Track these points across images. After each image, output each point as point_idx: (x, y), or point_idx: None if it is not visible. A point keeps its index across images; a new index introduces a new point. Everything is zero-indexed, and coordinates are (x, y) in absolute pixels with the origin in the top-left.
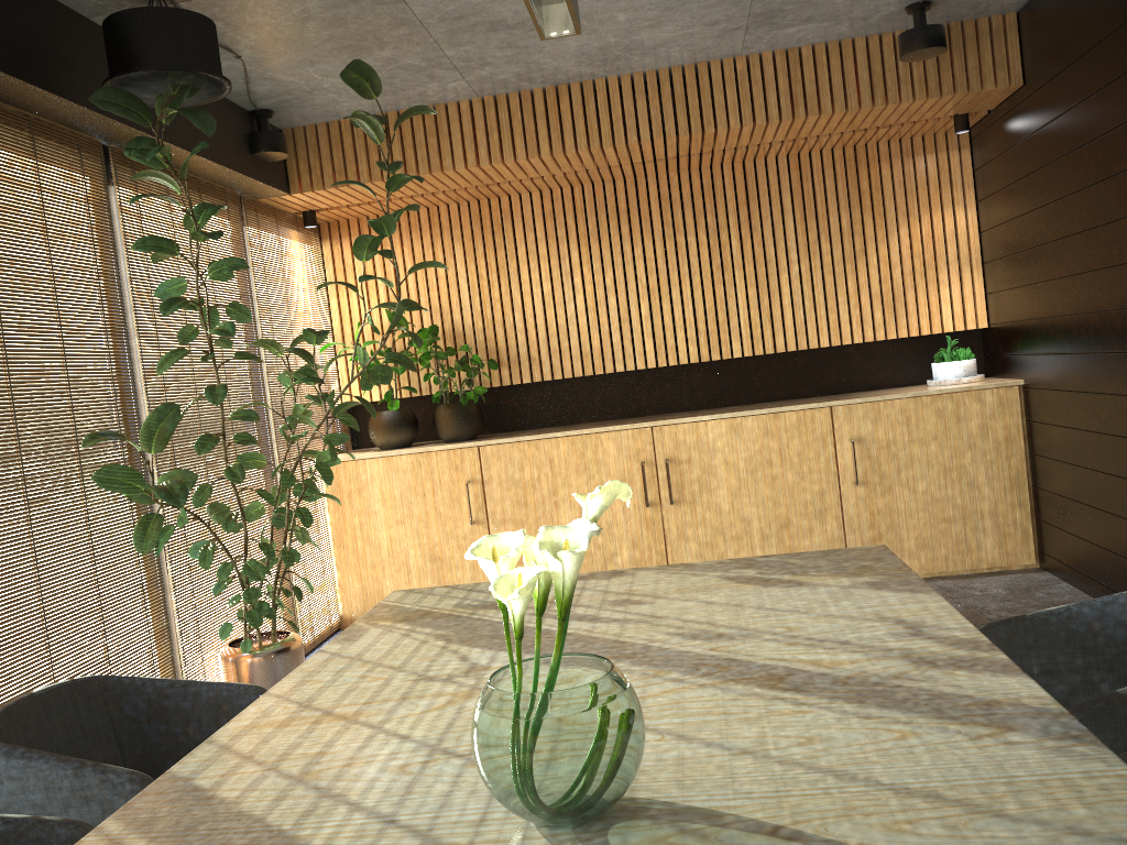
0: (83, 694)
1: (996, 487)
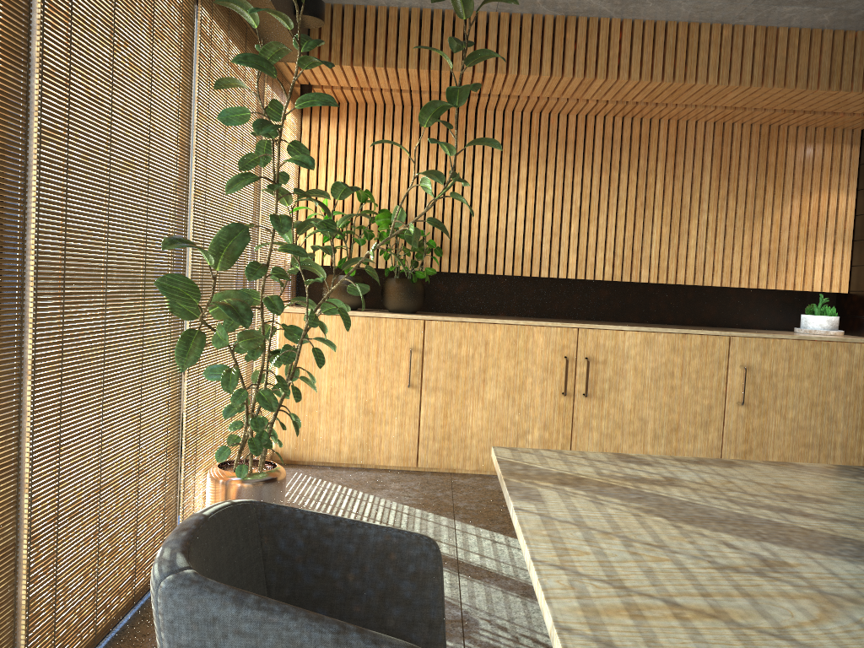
0: (242, 522)
1: (850, 425)
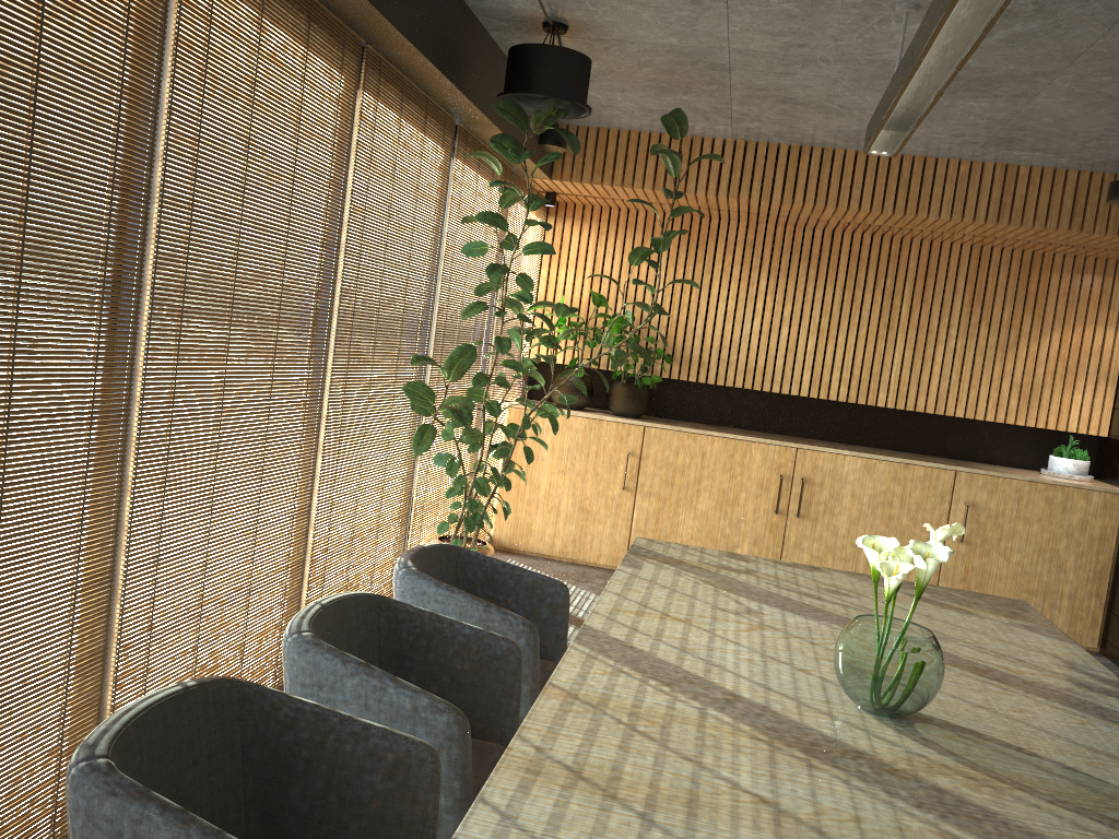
0: (445, 556)
1: (1080, 575)
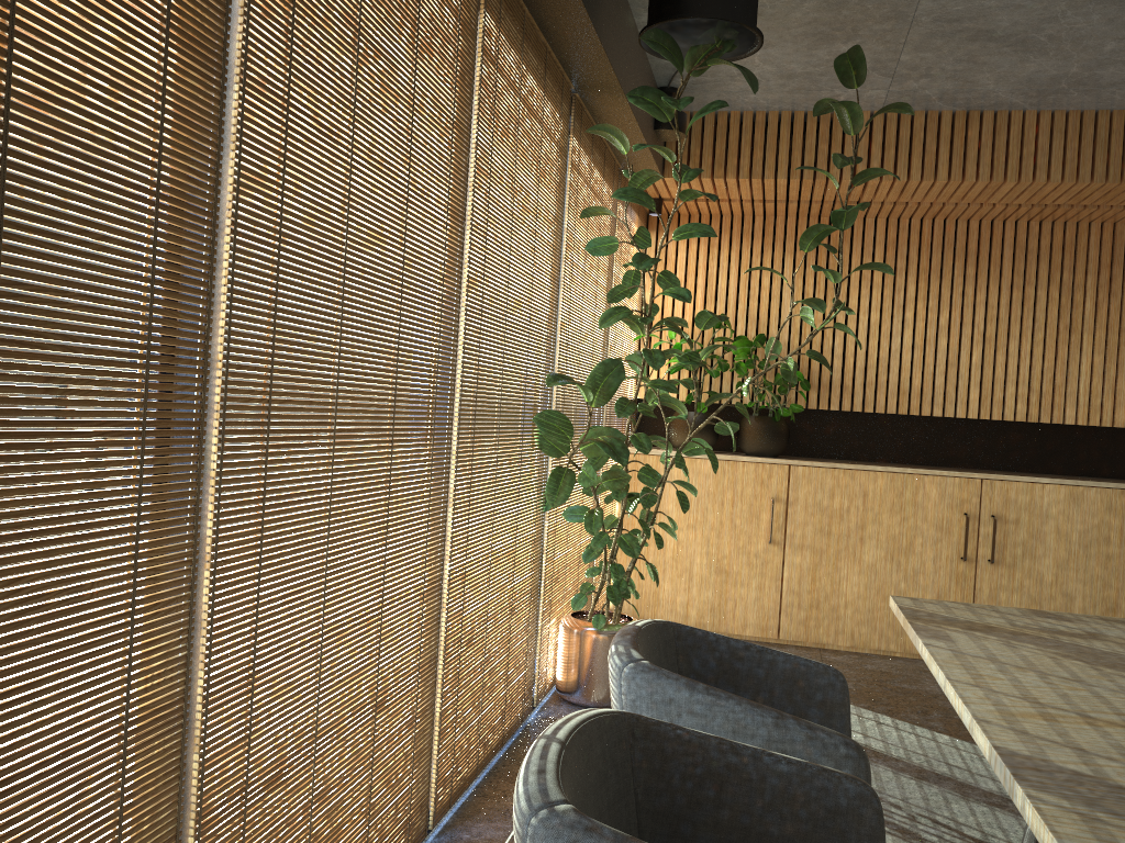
0: (662, 638)
1: None
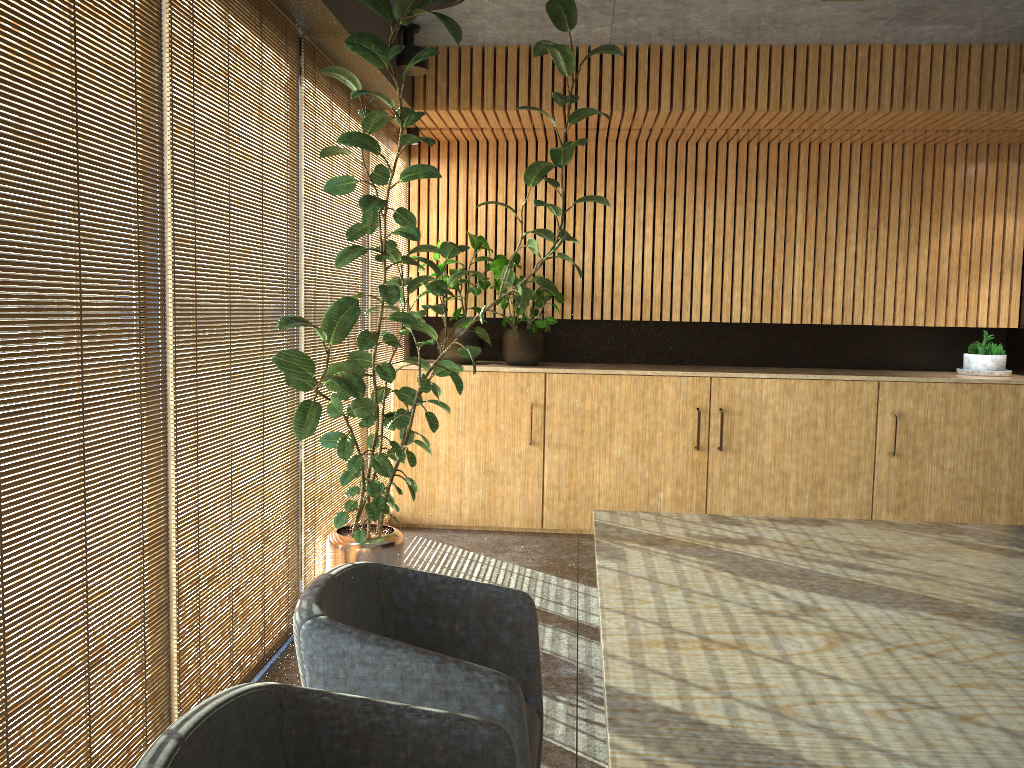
0: (362, 580)
1: (1016, 475)
